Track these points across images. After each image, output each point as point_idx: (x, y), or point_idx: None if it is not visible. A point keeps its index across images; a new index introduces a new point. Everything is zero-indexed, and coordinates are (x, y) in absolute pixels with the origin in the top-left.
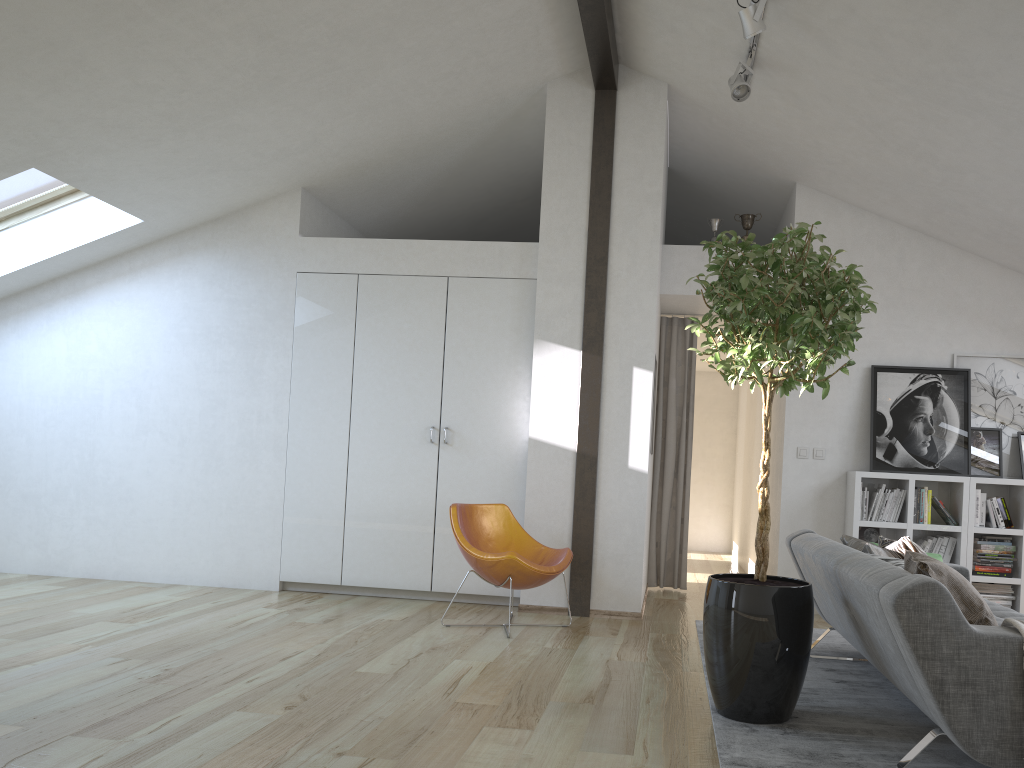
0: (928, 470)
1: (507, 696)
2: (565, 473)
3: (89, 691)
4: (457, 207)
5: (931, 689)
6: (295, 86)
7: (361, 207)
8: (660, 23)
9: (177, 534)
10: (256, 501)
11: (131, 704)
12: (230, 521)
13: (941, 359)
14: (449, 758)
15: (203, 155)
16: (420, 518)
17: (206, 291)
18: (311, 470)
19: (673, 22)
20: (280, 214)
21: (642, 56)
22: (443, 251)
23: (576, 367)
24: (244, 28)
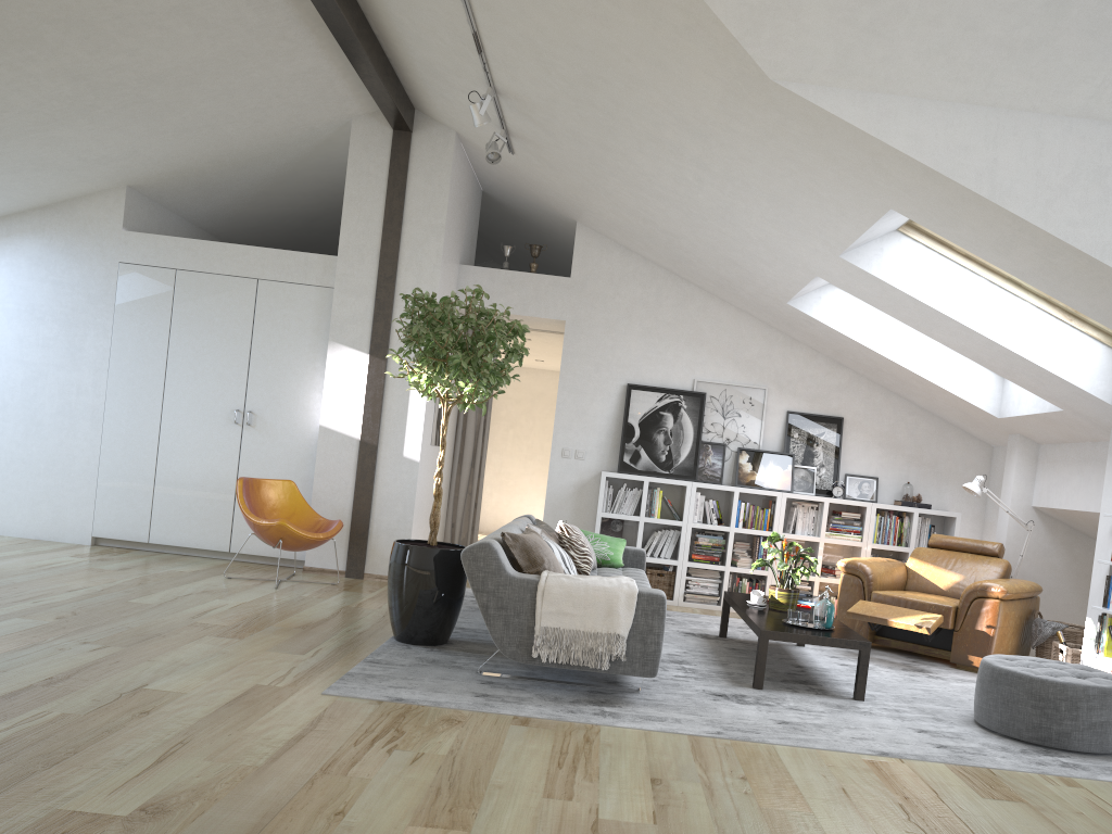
0: (664, 474)
1: (240, 621)
2: (349, 457)
3: None
4: (287, 207)
5: (481, 611)
6: (110, 112)
7: (189, 203)
8: (433, 90)
9: None
10: (73, 465)
11: None
12: (47, 481)
13: (685, 383)
14: (165, 649)
15: (27, 158)
16: (223, 488)
17: (32, 272)
18: (125, 440)
19: (442, 92)
20: (105, 208)
21: (430, 108)
22: (255, 256)
23: (364, 368)
24: (58, 71)
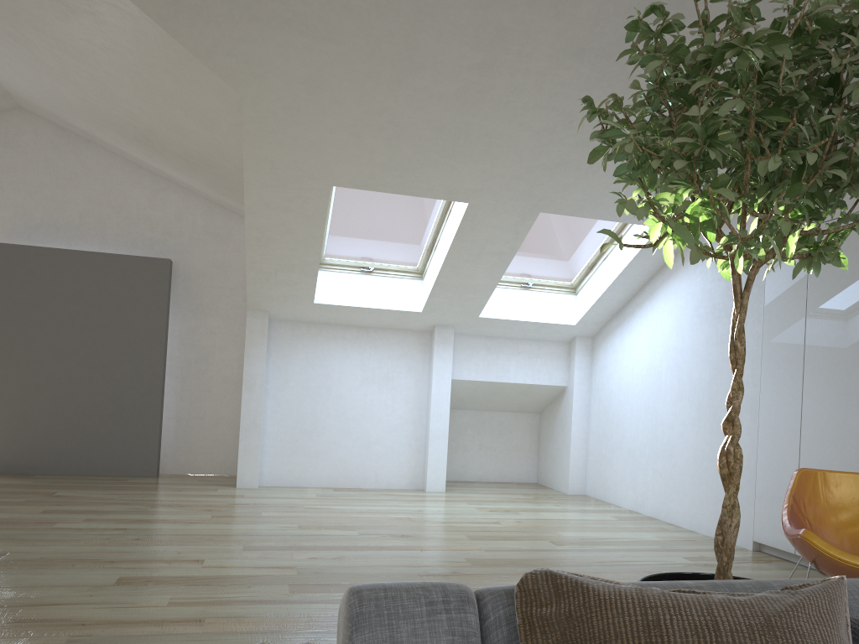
0: None
1: None
2: None
3: (381, 569)
4: None
5: None
6: None
7: None
8: None
9: (694, 487)
10: None
11: (365, 581)
12: None
13: None
14: None
15: None
16: None
17: (713, 274)
18: (774, 432)
19: None
20: None
21: None
22: None
23: None
24: (557, 56)
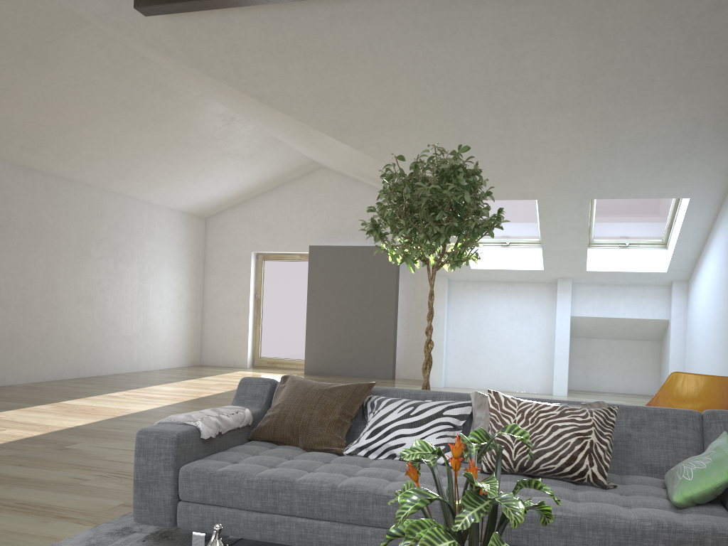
0: None
1: None
2: None
3: None
4: None
5: None
6: (617, 109)
7: None
8: None
9: None
10: None
11: None
12: None
13: None
14: None
15: (647, 159)
16: None
17: None
18: None
19: None
20: None
21: None
22: None
23: None
24: (546, 111)
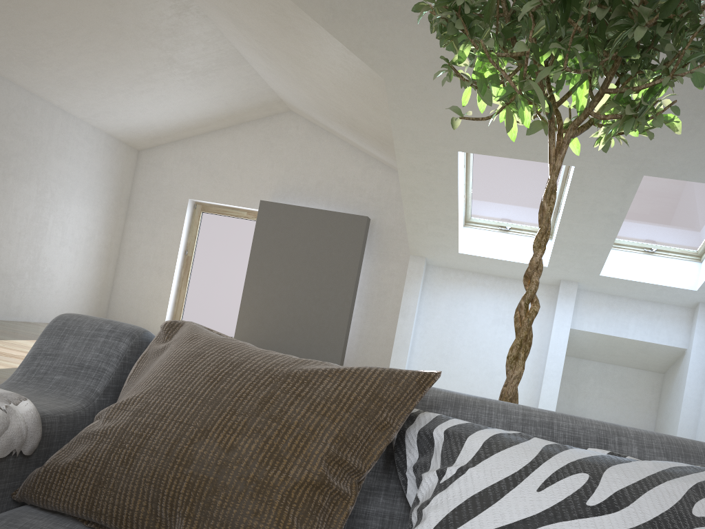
0: None
1: None
2: None
3: None
4: None
5: None
6: None
7: None
8: None
9: None
10: None
11: None
12: None
13: None
14: None
15: None
16: None
17: None
18: None
19: None
20: None
21: None
22: None
23: None
24: None
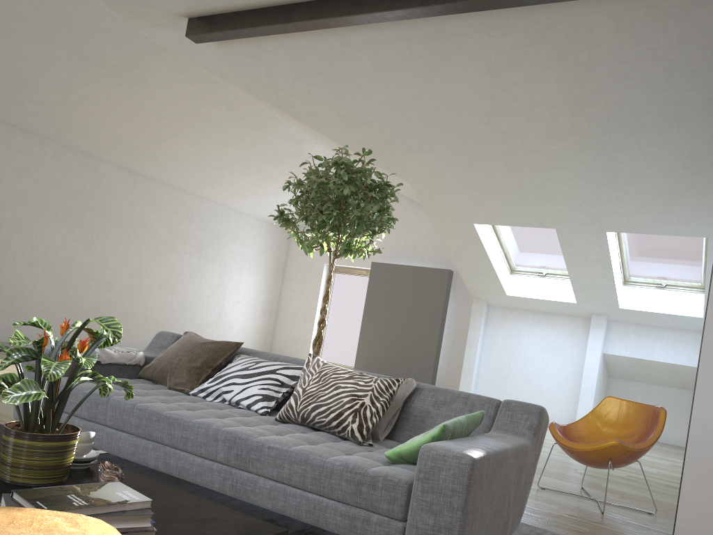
0: None
1: None
2: None
3: None
4: None
5: None
6: (612, 140)
7: None
8: None
9: None
10: None
11: None
12: None
13: None
14: None
15: (653, 193)
16: None
17: None
18: None
19: None
20: None
21: None
22: None
23: None
24: (544, 139)
